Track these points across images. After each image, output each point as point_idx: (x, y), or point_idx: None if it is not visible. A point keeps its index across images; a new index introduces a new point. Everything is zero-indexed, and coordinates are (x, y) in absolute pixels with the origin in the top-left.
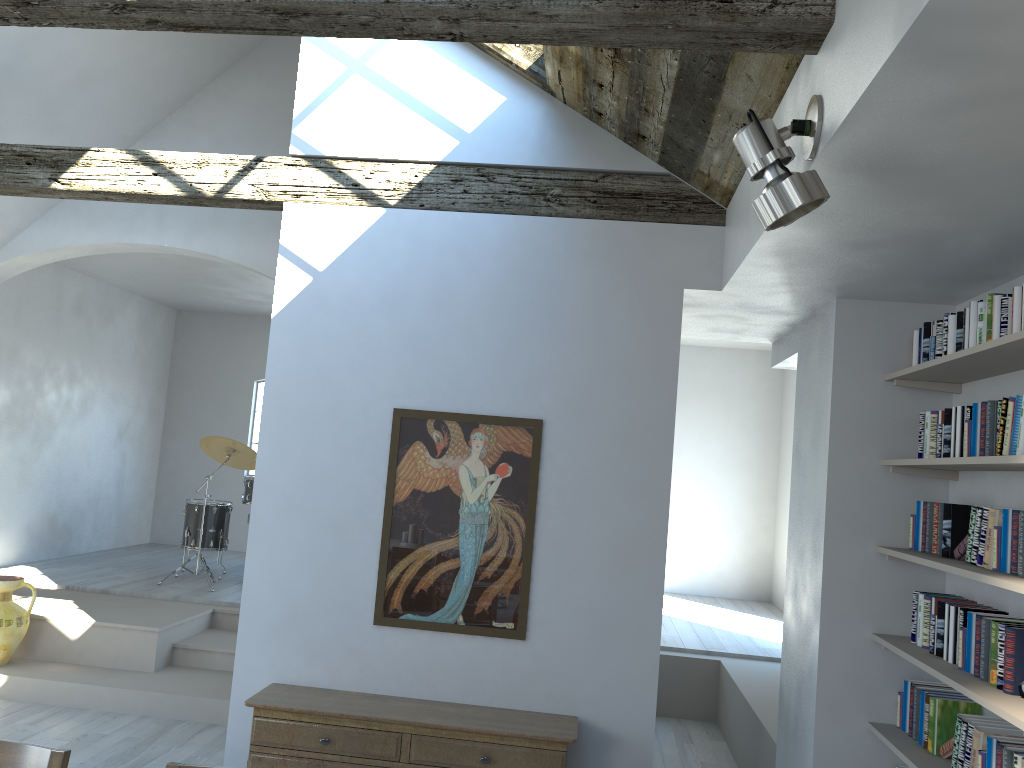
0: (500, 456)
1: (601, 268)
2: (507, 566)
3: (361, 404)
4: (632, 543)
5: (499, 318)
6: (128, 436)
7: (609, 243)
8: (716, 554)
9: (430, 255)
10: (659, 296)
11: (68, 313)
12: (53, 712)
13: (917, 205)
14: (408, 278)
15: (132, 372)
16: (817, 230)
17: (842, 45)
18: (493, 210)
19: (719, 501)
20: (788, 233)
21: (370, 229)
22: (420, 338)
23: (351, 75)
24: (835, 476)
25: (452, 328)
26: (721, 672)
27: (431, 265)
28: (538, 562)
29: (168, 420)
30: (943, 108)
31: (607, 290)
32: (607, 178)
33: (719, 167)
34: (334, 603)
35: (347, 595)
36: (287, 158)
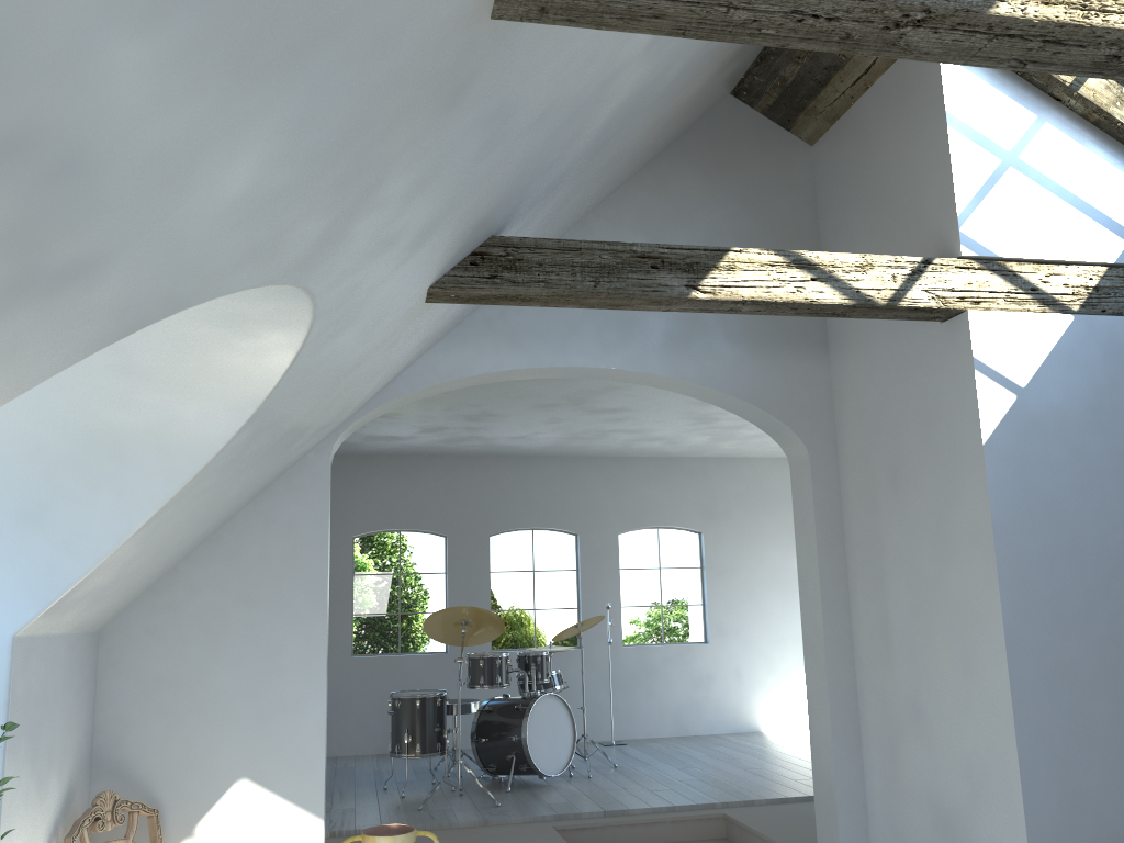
0: None
1: None
2: None
3: (1097, 536)
4: None
5: None
6: None
7: None
8: None
9: None
10: None
11: None
12: None
13: None
14: (1111, 391)
15: None
16: None
17: None
18: None
19: None
20: None
21: (1062, 338)
22: None
23: (1007, 168)
24: None
25: None
26: None
27: None
28: None
29: None
30: None
31: None
32: None
33: None
34: (1120, 774)
35: None
36: (957, 260)
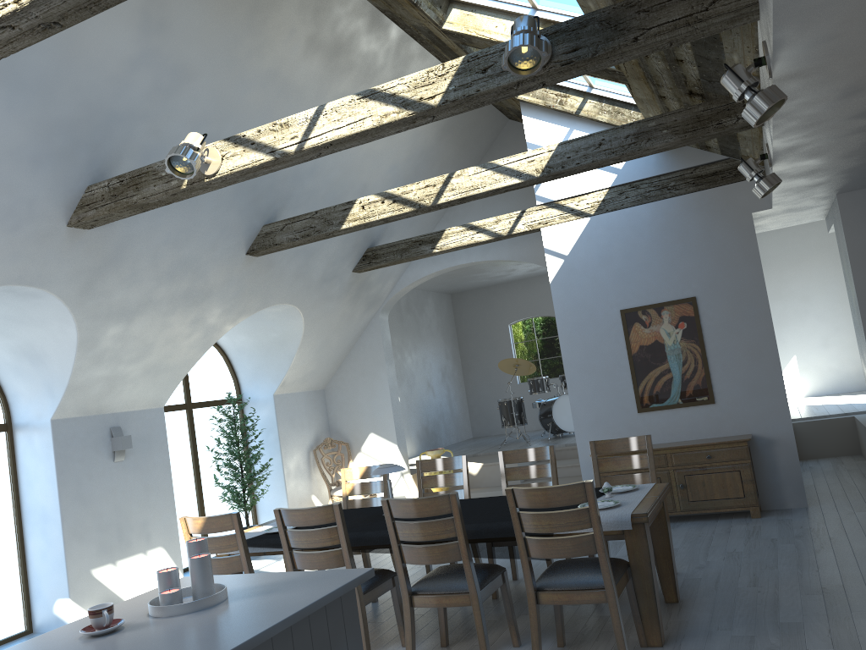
0: (678, 319)
1: (705, 215)
2: (696, 370)
3: (603, 312)
4: (757, 344)
5: (660, 253)
6: (447, 375)
7: (706, 201)
8: (854, 361)
9: (617, 233)
10: (739, 220)
11: (404, 312)
12: None
13: (830, 164)
14: (609, 247)
15: (439, 337)
16: (796, 180)
17: (766, 131)
18: (643, 202)
19: (847, 324)
20: (783, 185)
21: (585, 229)
22: (623, 273)
23: None
24: (859, 285)
25: (638, 264)
26: (855, 422)
27: (619, 237)
28: (711, 365)
29: (463, 361)
30: (805, 148)
31: (711, 225)
32: (696, 169)
33: (750, 153)
34: (616, 407)
35: (621, 402)
36: (536, 207)
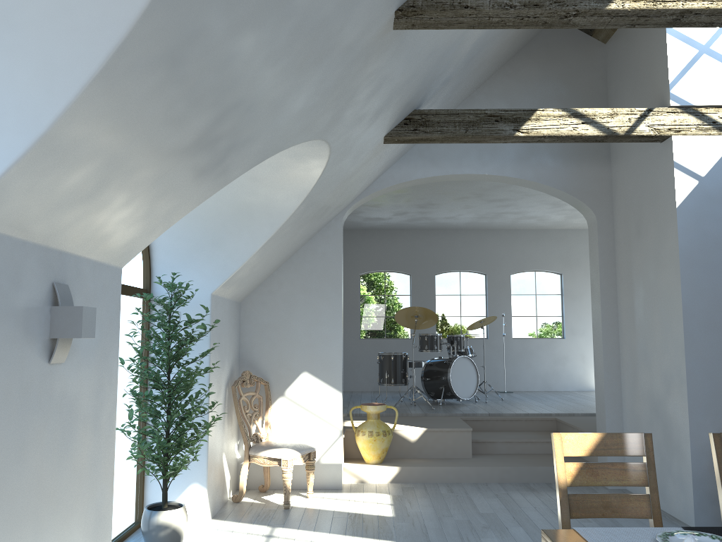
0: None
1: None
2: None
3: None
4: None
5: None
6: None
7: None
8: None
9: None
10: None
11: None
12: (445, 486)
13: None
14: None
15: None
16: None
17: None
18: None
19: None
20: None
21: None
22: None
23: (701, 55)
24: None
25: None
26: None
27: None
28: None
29: None
30: None
31: None
32: None
33: None
34: None
35: None
36: (667, 108)
